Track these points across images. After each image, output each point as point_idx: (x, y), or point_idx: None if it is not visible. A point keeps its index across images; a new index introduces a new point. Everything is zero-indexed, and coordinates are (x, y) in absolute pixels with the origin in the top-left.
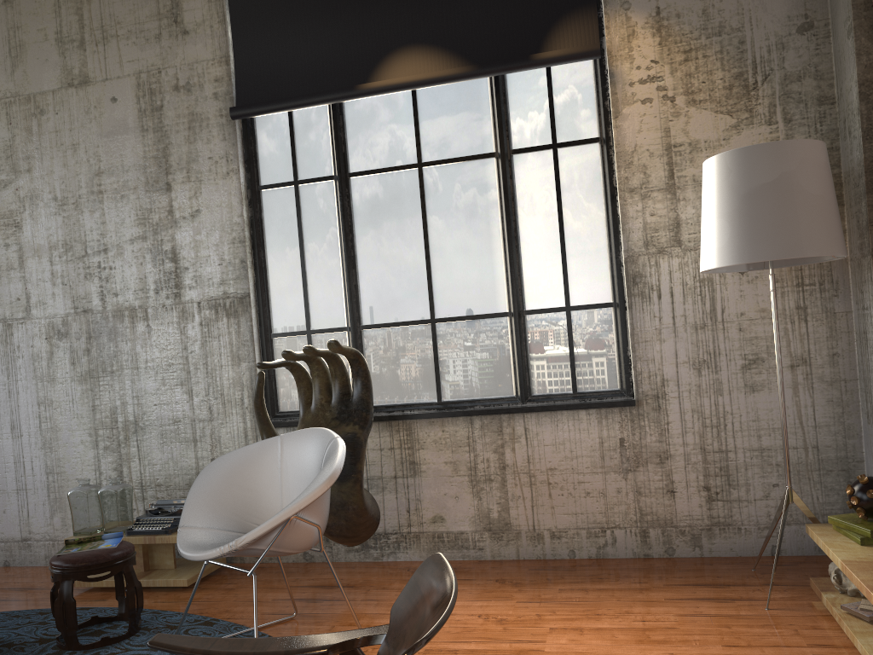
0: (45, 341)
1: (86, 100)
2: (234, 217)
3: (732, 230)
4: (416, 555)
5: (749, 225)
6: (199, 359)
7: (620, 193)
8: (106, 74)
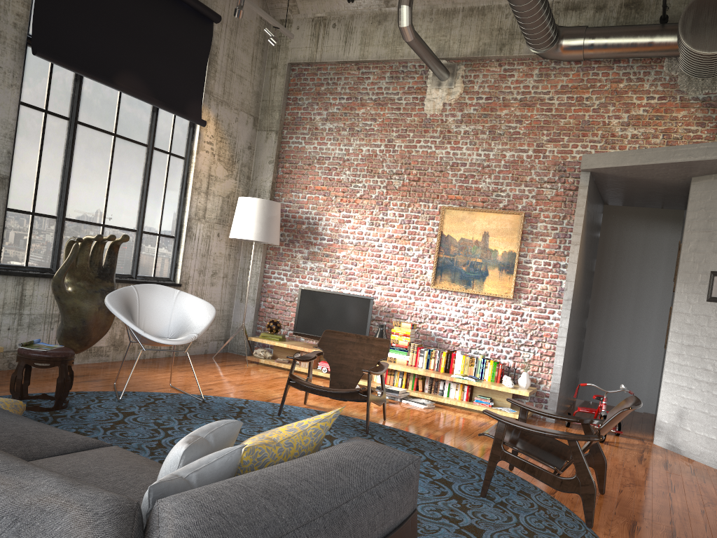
0: None
1: None
2: (9, 119)
3: (263, 229)
4: (76, 361)
5: (268, 229)
6: None
7: (192, 188)
8: None
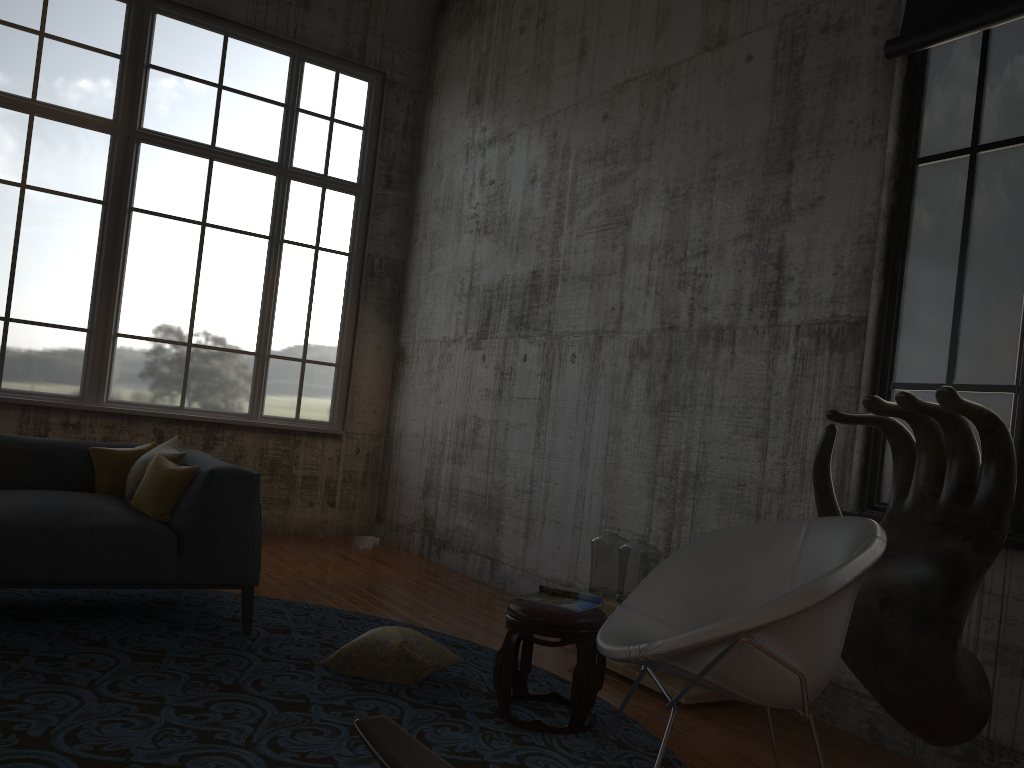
0: (627, 360)
1: (719, 64)
2: (865, 206)
3: None
4: None
5: None
6: (783, 405)
7: None
8: (746, 27)
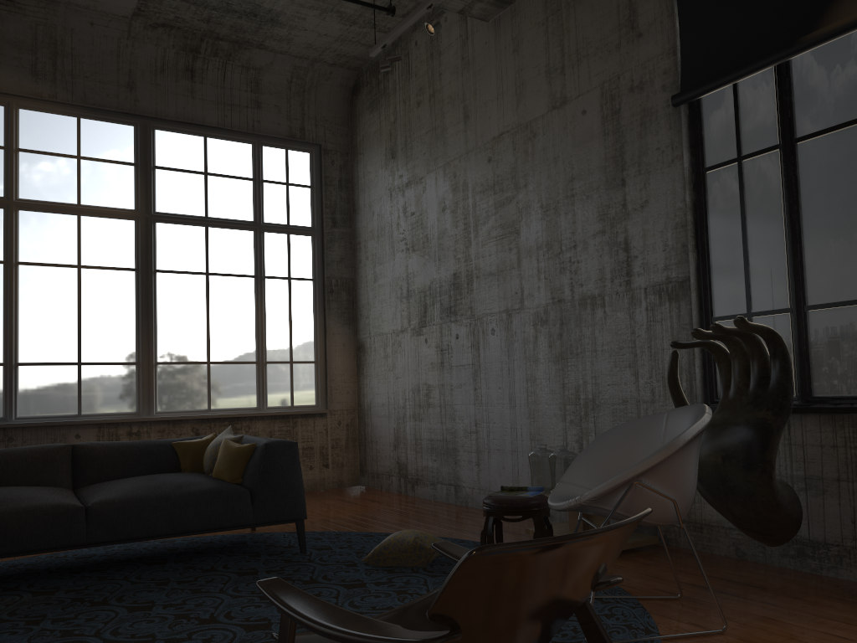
0: (532, 327)
1: (564, 117)
2: (676, 203)
3: None
4: None
5: None
6: (644, 343)
7: None
8: (578, 91)
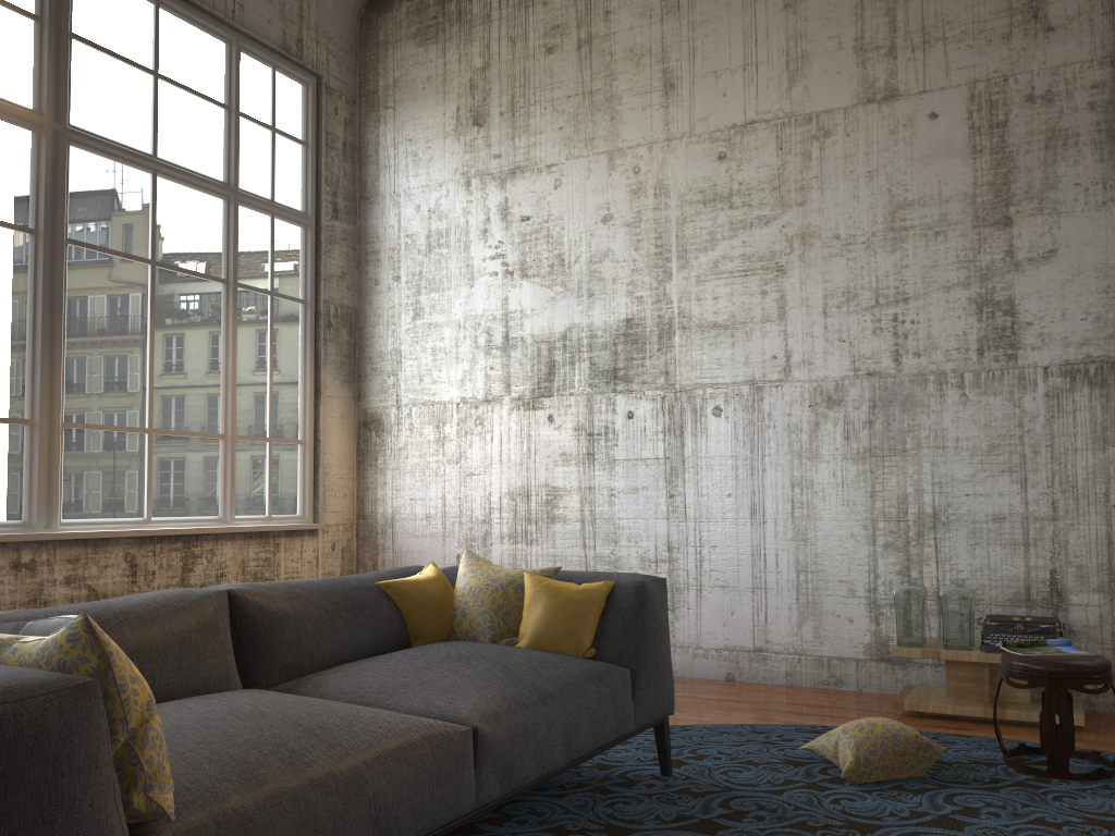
0: (808, 409)
1: (892, 117)
2: (1109, 259)
3: None
4: None
5: None
6: (1041, 440)
7: None
8: (923, 86)
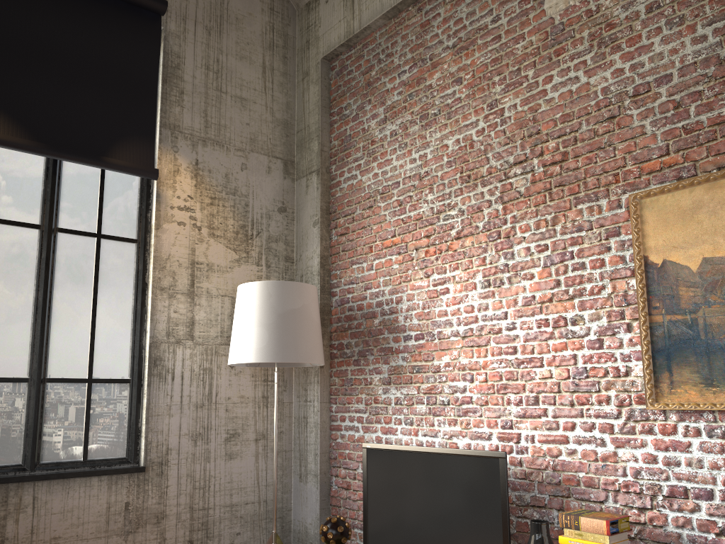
0: None
1: None
2: None
3: (270, 337)
4: None
5: (283, 335)
6: None
7: (153, 289)
8: None
